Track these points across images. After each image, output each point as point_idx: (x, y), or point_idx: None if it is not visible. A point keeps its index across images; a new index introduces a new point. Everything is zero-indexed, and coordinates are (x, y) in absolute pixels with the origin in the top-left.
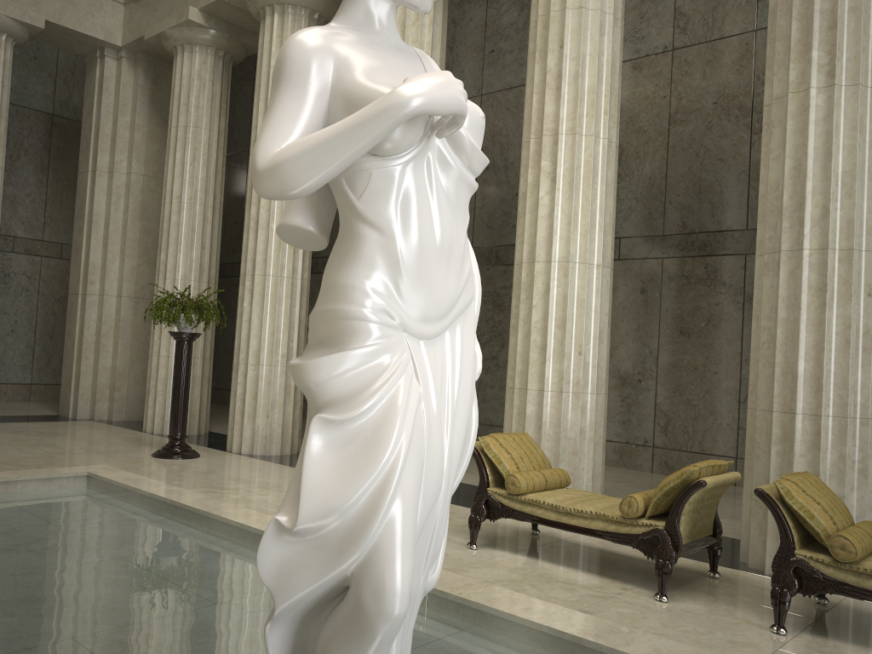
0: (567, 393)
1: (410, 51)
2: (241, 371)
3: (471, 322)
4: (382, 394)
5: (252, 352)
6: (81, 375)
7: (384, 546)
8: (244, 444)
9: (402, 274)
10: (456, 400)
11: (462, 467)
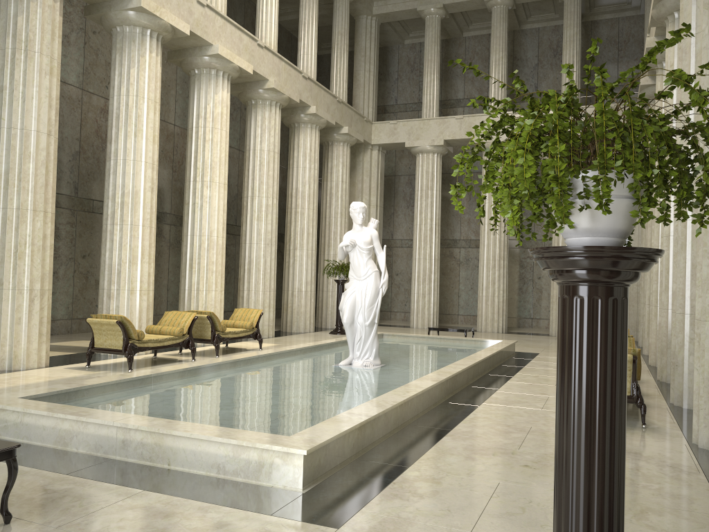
0: (671, 310)
1: (361, 230)
2: (644, 308)
3: (372, 277)
4: (347, 289)
5: (647, 297)
6: (629, 316)
7: (343, 312)
8: (645, 349)
9: (353, 270)
10: (367, 291)
11: (378, 305)
